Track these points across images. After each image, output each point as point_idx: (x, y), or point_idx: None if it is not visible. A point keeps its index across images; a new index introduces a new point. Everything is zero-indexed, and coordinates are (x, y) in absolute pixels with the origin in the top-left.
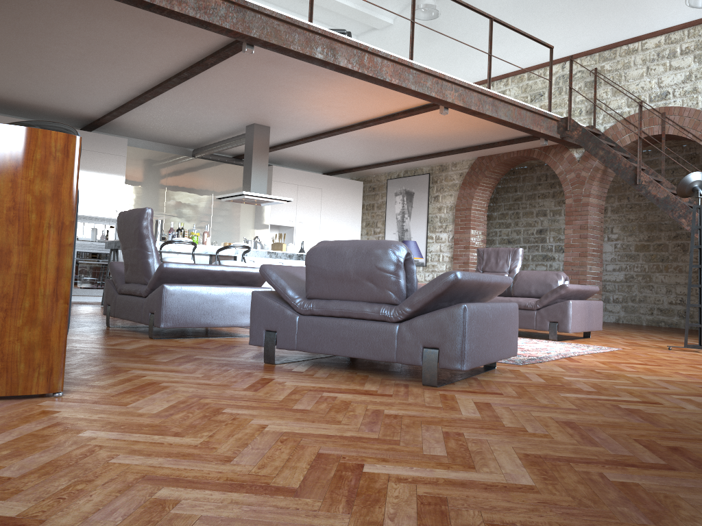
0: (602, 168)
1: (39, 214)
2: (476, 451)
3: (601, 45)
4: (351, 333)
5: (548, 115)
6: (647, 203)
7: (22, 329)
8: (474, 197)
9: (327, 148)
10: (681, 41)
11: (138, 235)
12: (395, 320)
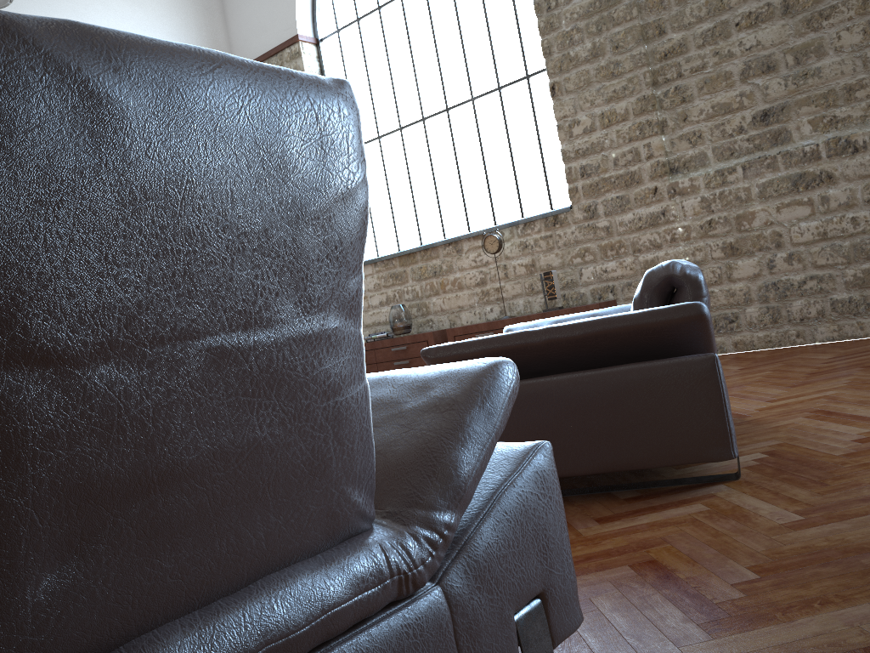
0: None
1: None
2: None
3: None
4: None
5: None
6: None
7: None
8: None
9: None
10: None
11: (358, 235)
12: None
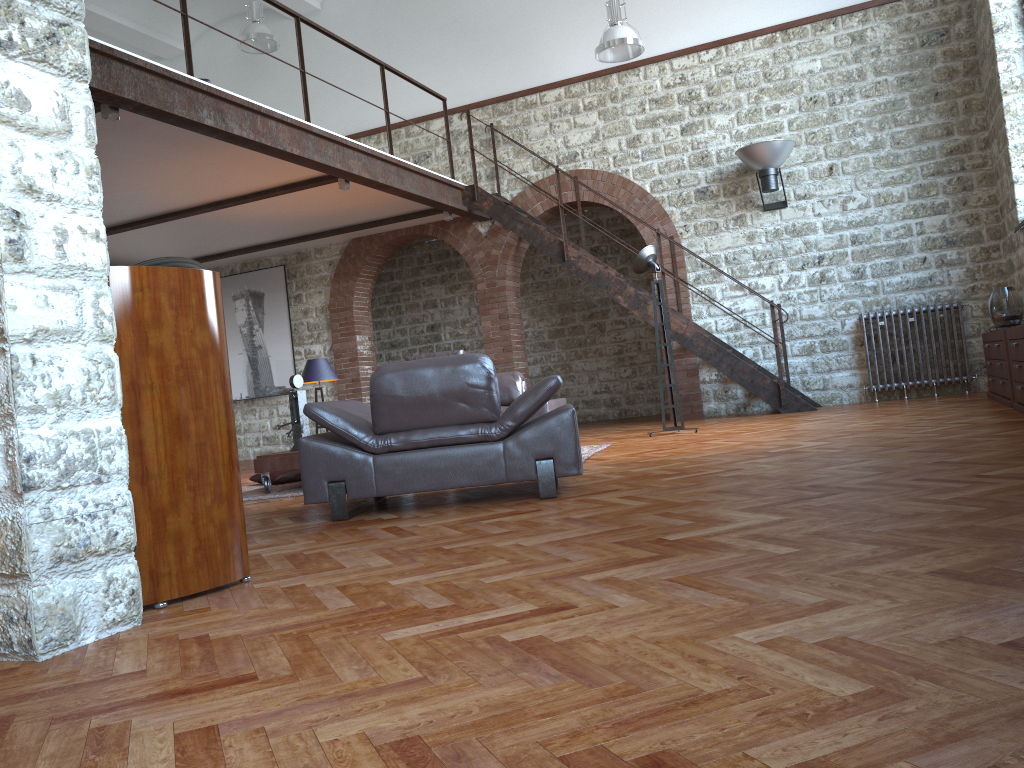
0: (516, 244)
1: (205, 369)
2: (706, 516)
3: (494, 96)
4: (447, 462)
5: (453, 183)
6: (555, 280)
7: (212, 507)
8: (355, 292)
9: (137, 241)
10: (582, 95)
11: None
12: (498, 438)
